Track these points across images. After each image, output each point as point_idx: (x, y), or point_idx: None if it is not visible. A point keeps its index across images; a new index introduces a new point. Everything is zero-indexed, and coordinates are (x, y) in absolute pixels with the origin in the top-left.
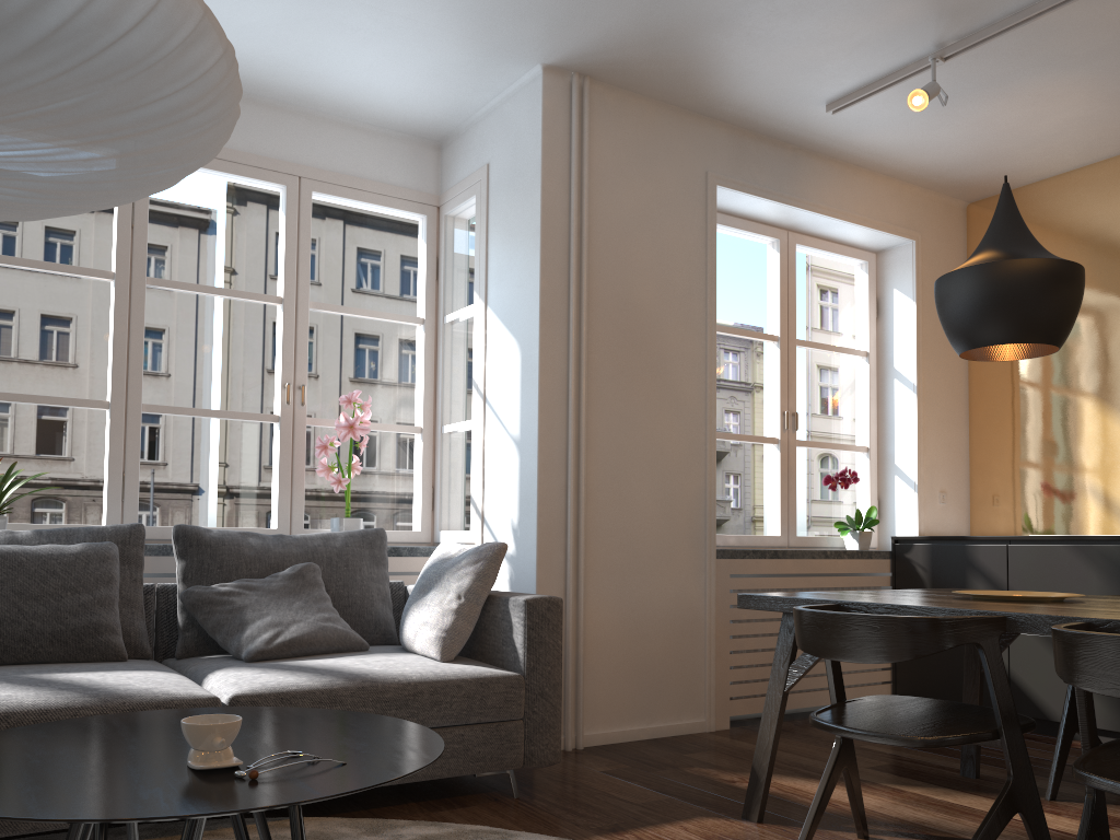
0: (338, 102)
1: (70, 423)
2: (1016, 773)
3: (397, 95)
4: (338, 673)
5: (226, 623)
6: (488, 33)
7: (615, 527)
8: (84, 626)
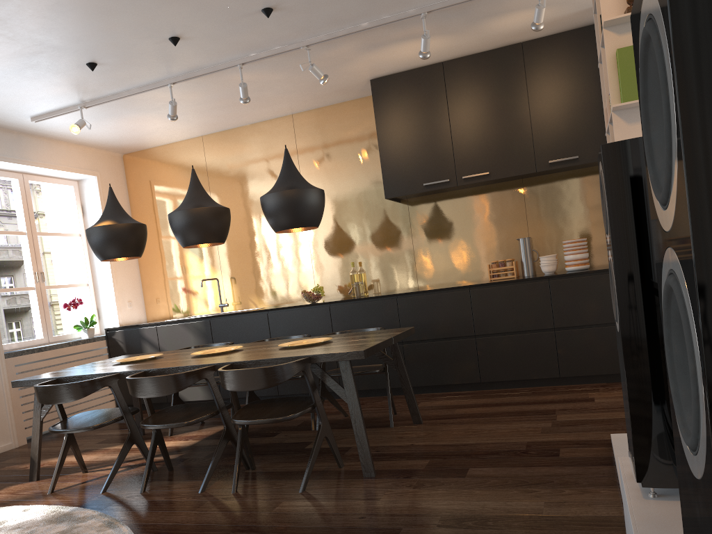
0: None
1: None
2: (131, 430)
3: None
4: None
5: None
6: None
7: None
8: None
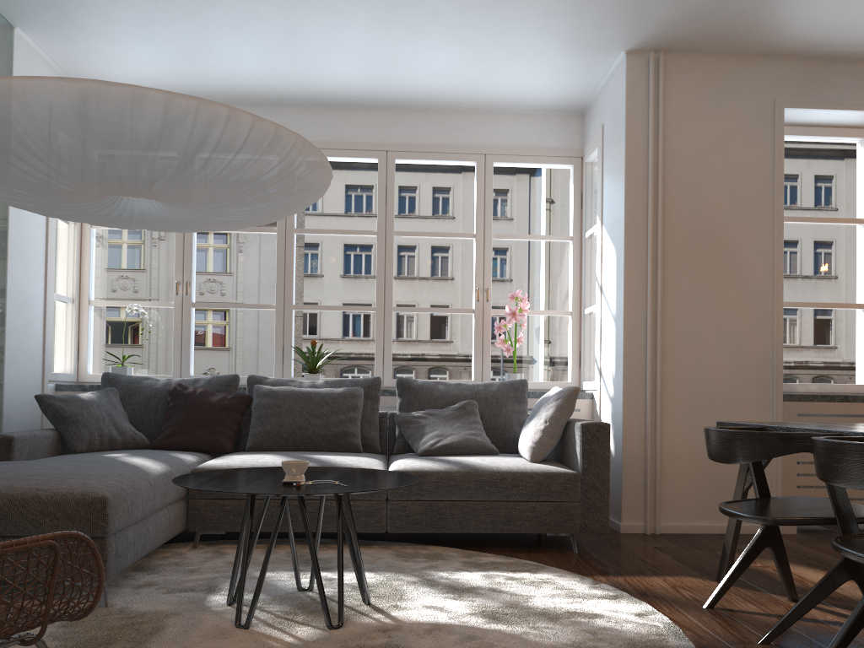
0: (505, 101)
1: (458, 317)
2: None
3: (539, 90)
4: (459, 463)
5: (414, 434)
6: (577, 41)
7: (688, 377)
8: (339, 432)
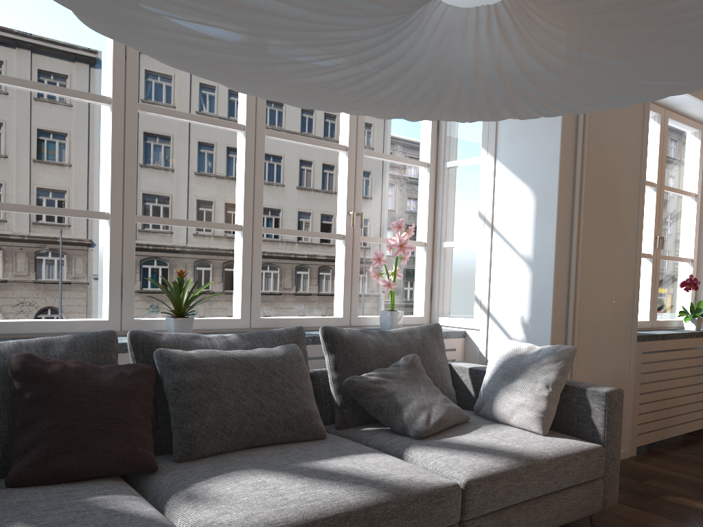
0: None
1: None
2: None
3: None
4: (502, 452)
5: (385, 406)
6: None
7: (589, 323)
8: (302, 414)
